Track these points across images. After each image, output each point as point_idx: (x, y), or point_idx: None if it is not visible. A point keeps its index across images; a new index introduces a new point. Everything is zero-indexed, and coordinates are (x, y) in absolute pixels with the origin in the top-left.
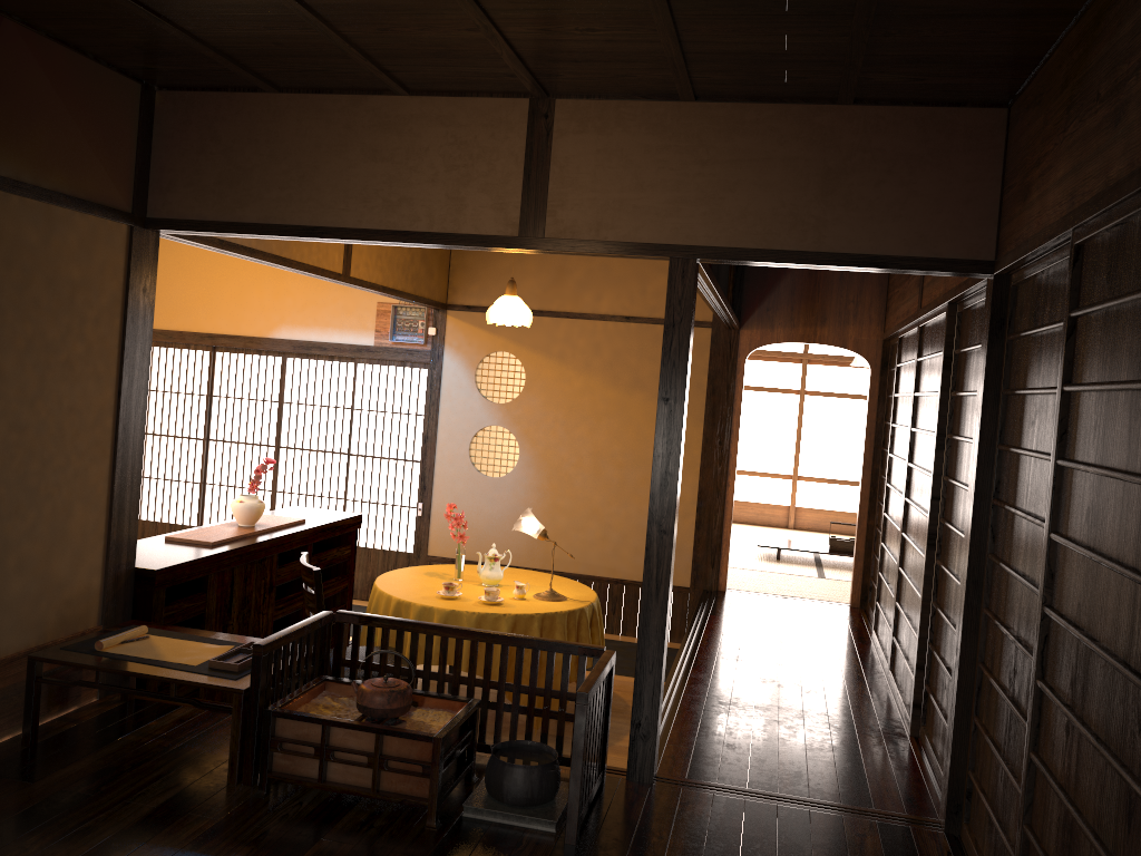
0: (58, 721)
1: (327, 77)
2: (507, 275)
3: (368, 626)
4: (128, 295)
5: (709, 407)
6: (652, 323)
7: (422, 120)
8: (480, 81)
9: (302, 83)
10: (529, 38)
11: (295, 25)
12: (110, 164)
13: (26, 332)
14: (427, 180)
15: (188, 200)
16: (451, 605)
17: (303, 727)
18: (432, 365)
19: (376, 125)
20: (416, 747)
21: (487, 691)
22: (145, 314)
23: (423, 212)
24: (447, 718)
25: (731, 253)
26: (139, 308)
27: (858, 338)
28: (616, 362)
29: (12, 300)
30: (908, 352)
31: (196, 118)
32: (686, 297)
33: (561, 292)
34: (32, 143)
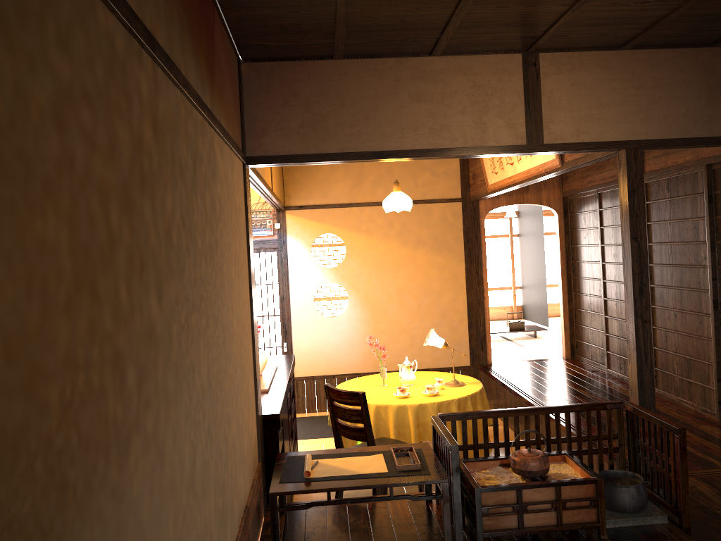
0: (266, 539)
1: (395, 45)
2: (324, 183)
3: (462, 420)
4: (248, 215)
5: (466, 251)
6: (424, 203)
7: (450, 72)
8: (503, 43)
9: (368, 50)
10: (593, 9)
11: (442, 5)
12: (236, 118)
13: (233, 248)
14: (458, 112)
15: (279, 140)
16: (414, 401)
17: (500, 494)
18: (280, 248)
19: (416, 77)
20: (582, 489)
21: (550, 446)
22: (250, 228)
23: (459, 134)
24: (564, 467)
25: (662, 142)
26: (250, 223)
27: (548, 197)
28: (404, 231)
29: (230, 224)
30: (618, 200)
31: (277, 81)
32: (639, 172)
33: (362, 190)
34: (225, 103)
